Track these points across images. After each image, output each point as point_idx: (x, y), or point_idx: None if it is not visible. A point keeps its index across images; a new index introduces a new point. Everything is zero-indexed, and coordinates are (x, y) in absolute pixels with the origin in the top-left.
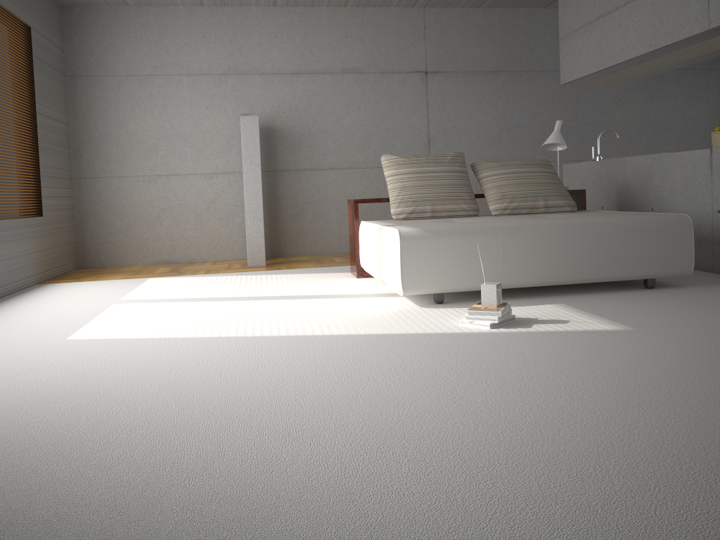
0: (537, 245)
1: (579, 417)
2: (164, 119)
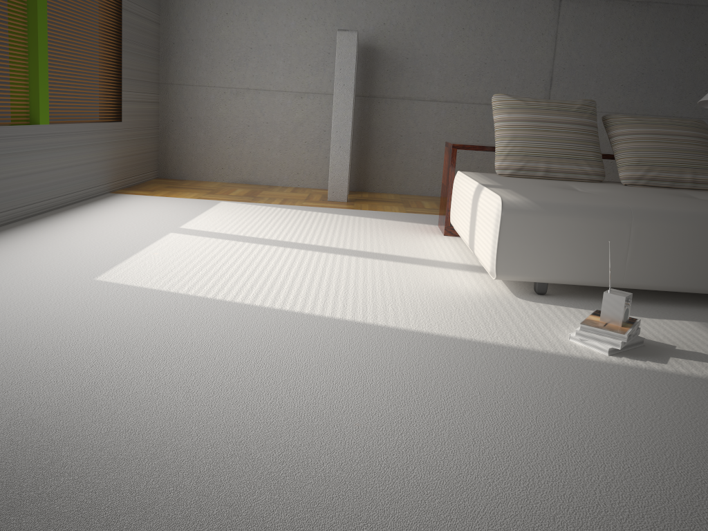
0: (684, 239)
1: None
2: (258, 28)
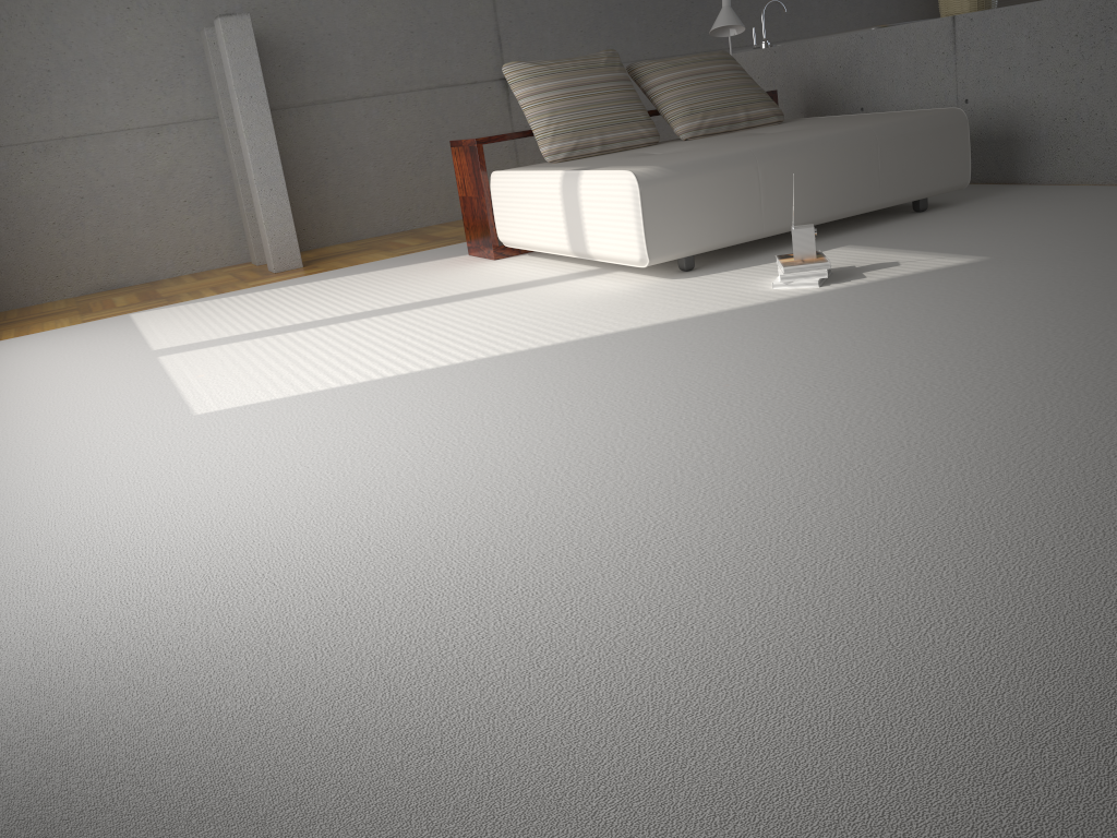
0: (803, 170)
1: (1104, 353)
2: (52, 35)
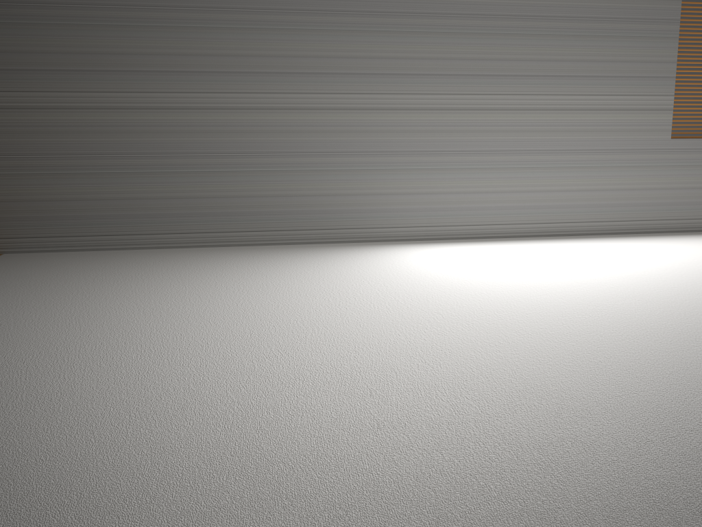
0: None
1: None
2: None
